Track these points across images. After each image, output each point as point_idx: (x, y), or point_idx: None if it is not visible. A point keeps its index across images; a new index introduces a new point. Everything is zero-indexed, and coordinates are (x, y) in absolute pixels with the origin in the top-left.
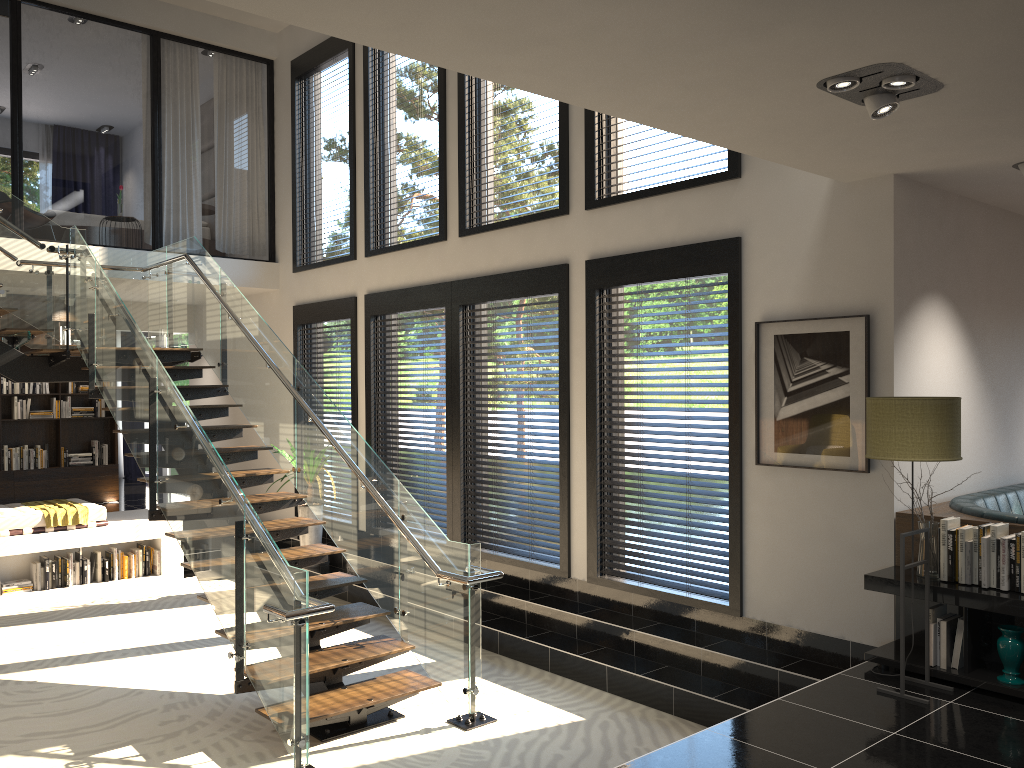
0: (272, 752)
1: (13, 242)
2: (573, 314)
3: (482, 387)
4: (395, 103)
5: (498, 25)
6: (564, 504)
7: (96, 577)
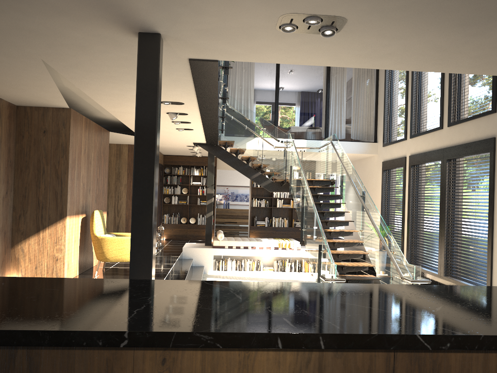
0: None
1: (269, 140)
2: (496, 162)
3: (455, 199)
4: None
5: (367, 53)
6: (489, 258)
7: (296, 270)
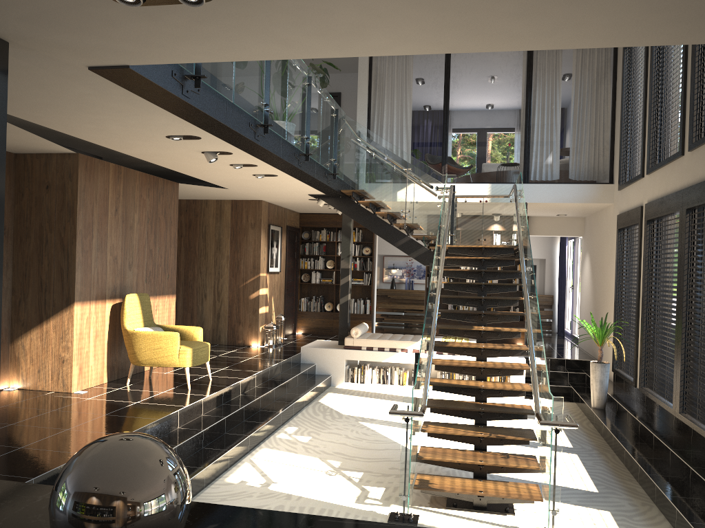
0: (413, 502)
1: (416, 186)
2: None
3: (696, 278)
4: (675, 48)
5: (319, 28)
6: None
7: None
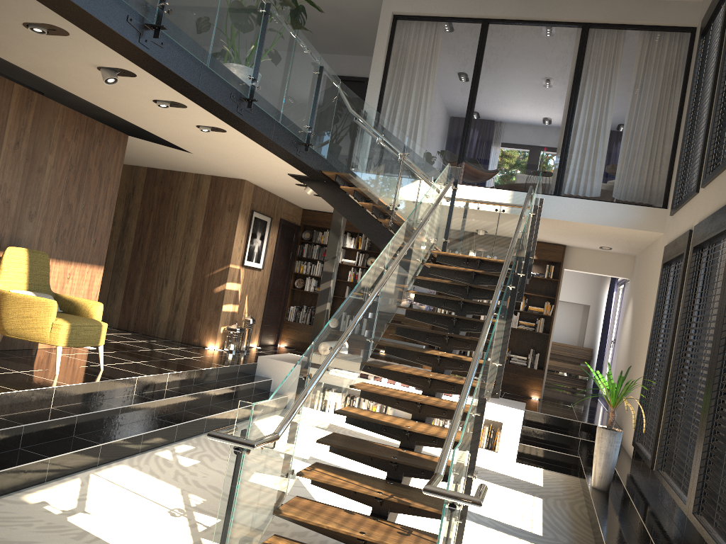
0: None
1: (411, 176)
2: None
3: None
4: None
5: None
6: None
7: None
